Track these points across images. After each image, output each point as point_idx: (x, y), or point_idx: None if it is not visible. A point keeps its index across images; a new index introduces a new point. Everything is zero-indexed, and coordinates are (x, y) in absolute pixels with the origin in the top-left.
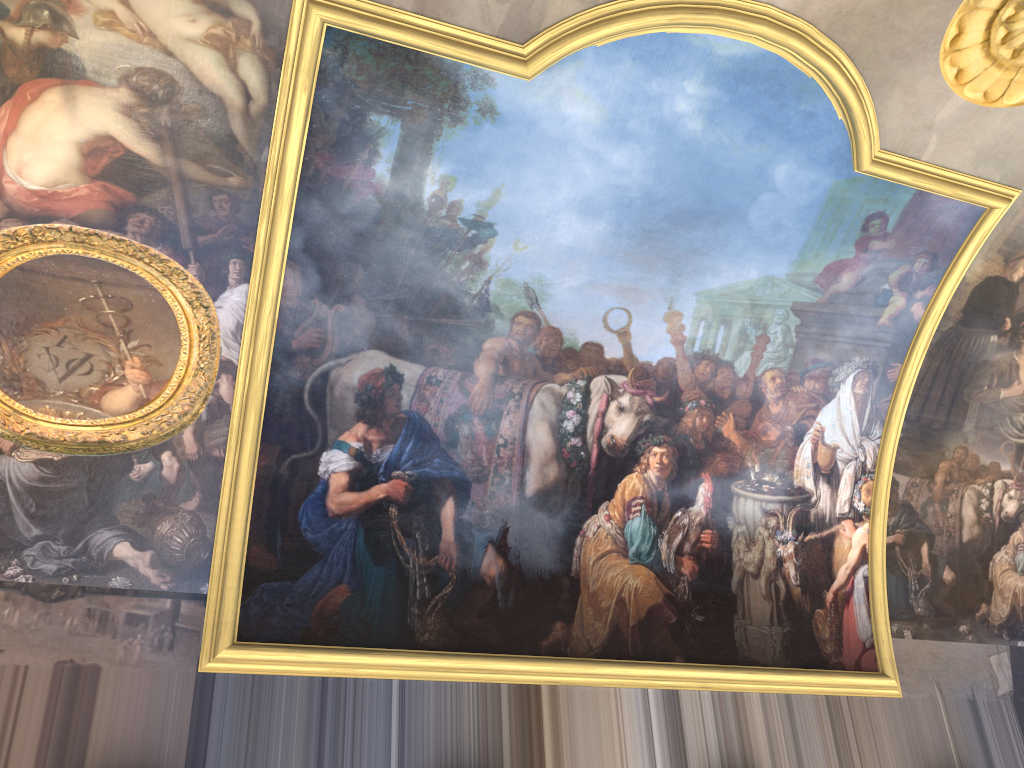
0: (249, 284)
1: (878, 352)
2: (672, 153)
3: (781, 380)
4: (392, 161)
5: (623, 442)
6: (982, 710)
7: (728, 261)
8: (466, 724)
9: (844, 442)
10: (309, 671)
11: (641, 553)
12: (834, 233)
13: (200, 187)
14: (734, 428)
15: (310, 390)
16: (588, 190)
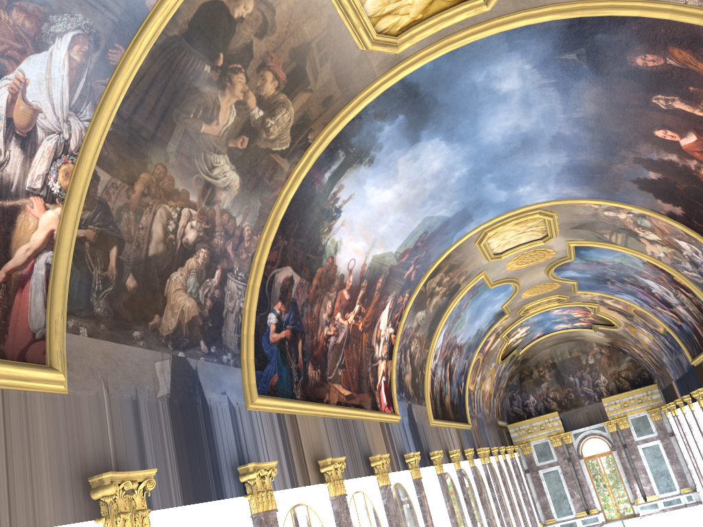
0: None
1: (104, 22)
2: None
3: None
4: None
5: None
6: (143, 410)
7: None
8: None
9: (49, 109)
10: None
11: None
12: None
13: None
14: None
15: None
16: None
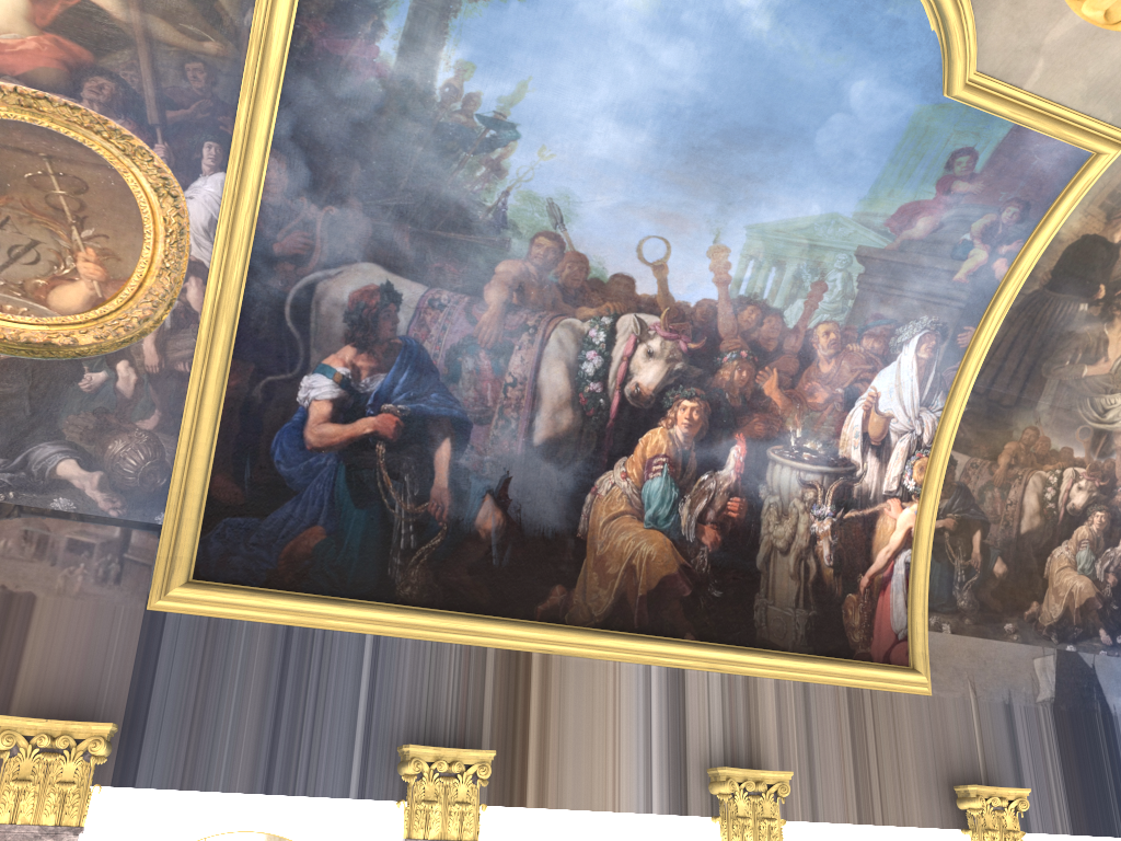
0: (226, 173)
1: (950, 312)
2: (732, 56)
3: (836, 336)
4: (400, 38)
5: (649, 392)
6: (1017, 715)
7: (787, 192)
8: (445, 688)
9: (900, 412)
10: (272, 618)
11: (658, 517)
12: (913, 169)
13: (170, 51)
14: (777, 386)
15: (292, 304)
16: (630, 93)
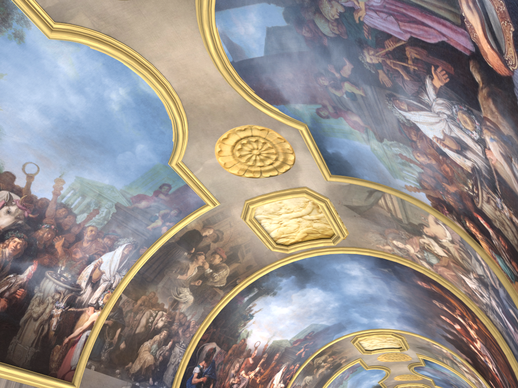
0: None
1: (141, 239)
2: (99, 112)
3: (95, 233)
4: None
5: (0, 229)
6: None
7: (99, 170)
8: None
9: (108, 271)
10: None
11: None
12: (148, 183)
13: None
14: (62, 245)
15: None
16: (50, 103)
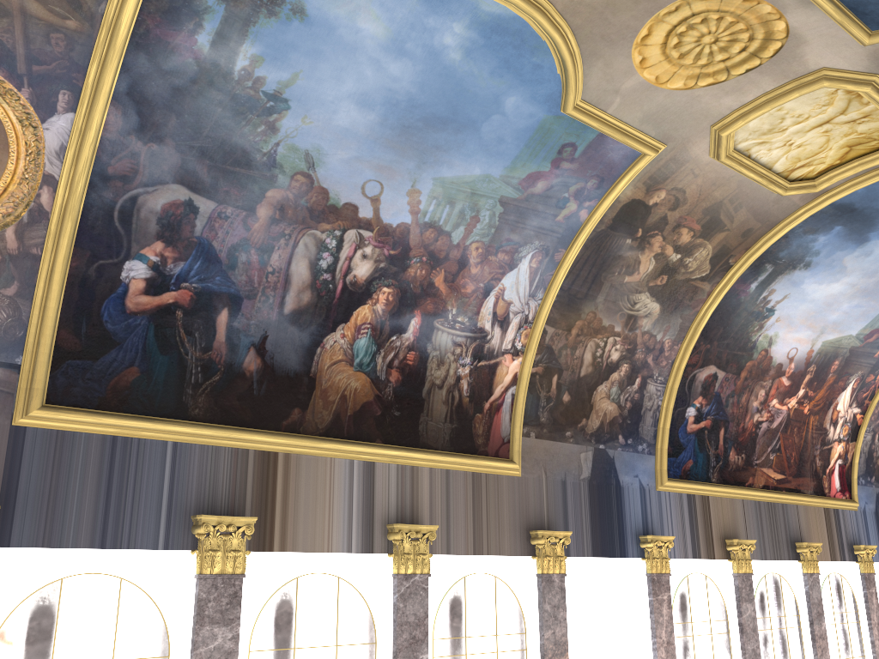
0: (75, 114)
1: (552, 240)
2: (435, 73)
3: (482, 250)
4: (213, 35)
5: (362, 281)
6: (568, 487)
7: (461, 159)
8: (221, 476)
9: (517, 300)
10: (103, 431)
11: (363, 364)
12: (538, 152)
13: (40, 23)
14: (443, 280)
15: (120, 210)
16: (367, 88)
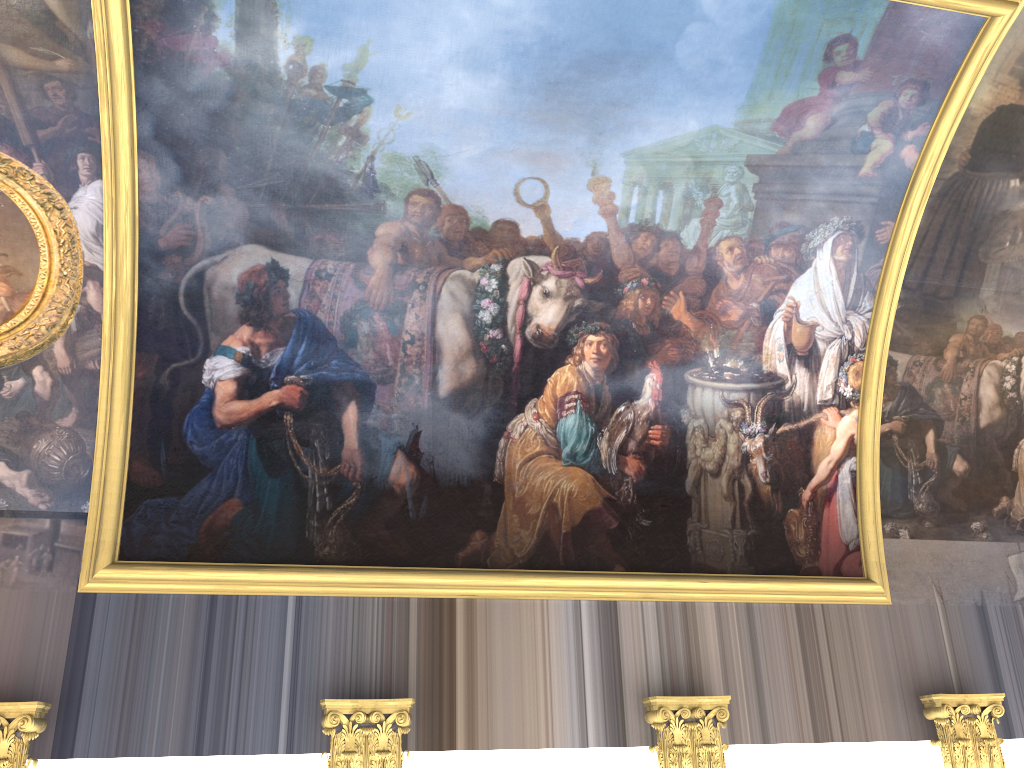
0: (102, 180)
1: (862, 209)
2: None
3: (741, 250)
4: (234, 25)
5: (551, 332)
6: (992, 617)
7: (659, 112)
8: (368, 641)
9: (825, 318)
10: (196, 589)
11: (577, 454)
12: (789, 67)
13: (28, 74)
14: (686, 309)
15: (185, 293)
16: (472, 39)
